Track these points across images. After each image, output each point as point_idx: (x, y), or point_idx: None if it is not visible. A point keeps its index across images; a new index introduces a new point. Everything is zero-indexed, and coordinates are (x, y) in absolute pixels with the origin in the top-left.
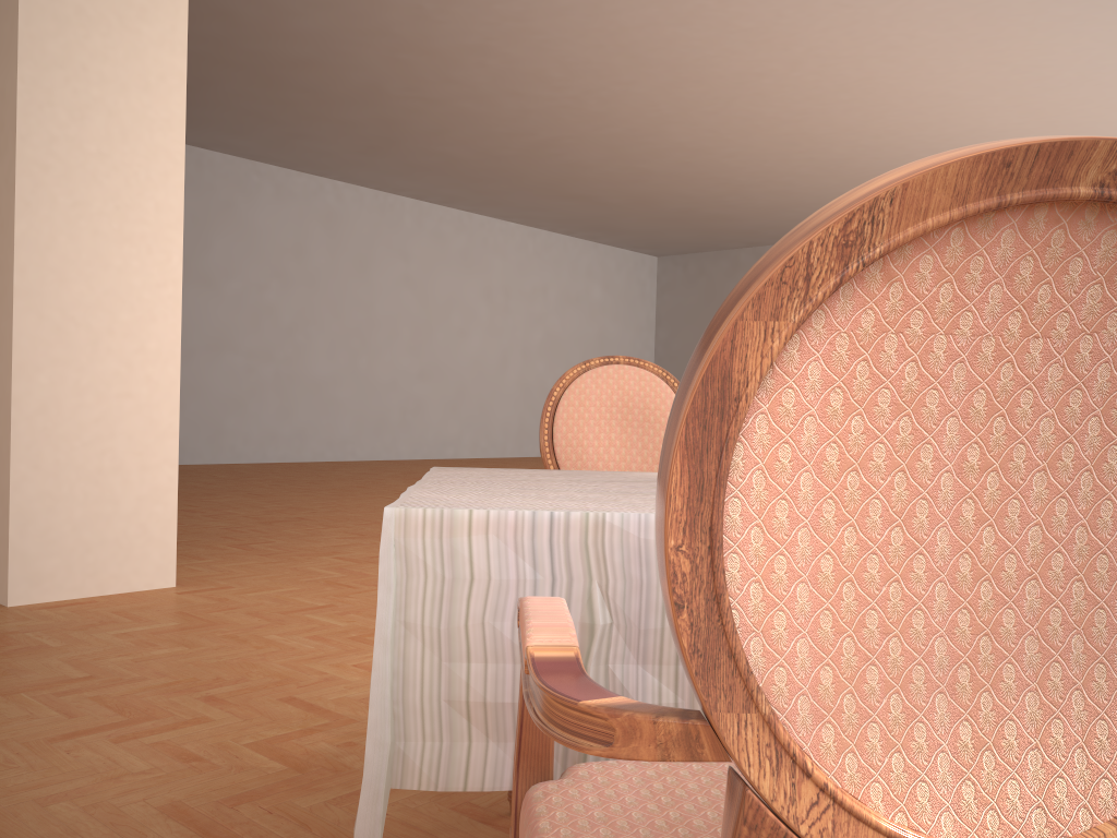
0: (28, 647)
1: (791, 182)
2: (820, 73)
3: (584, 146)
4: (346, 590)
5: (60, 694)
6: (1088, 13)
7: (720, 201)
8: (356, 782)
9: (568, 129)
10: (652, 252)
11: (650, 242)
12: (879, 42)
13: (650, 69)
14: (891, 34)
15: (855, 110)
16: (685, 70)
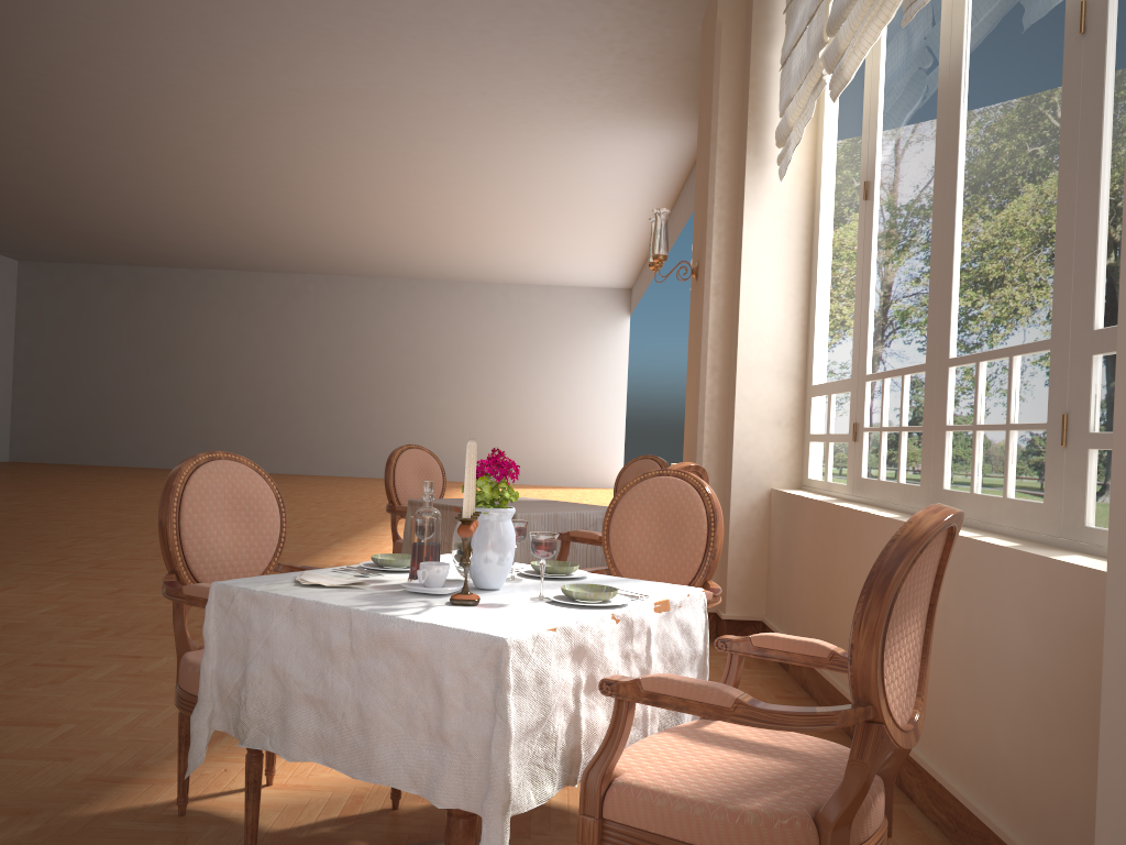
0: (9, 624)
1: (202, 229)
2: (276, 174)
3: (24, 175)
4: (105, 581)
5: (117, 635)
6: (460, 183)
7: (126, 231)
8: None
9: (20, 162)
10: (16, 256)
11: (22, 249)
12: (329, 168)
13: (140, 144)
14: (339, 166)
15: (286, 198)
16: (170, 151)
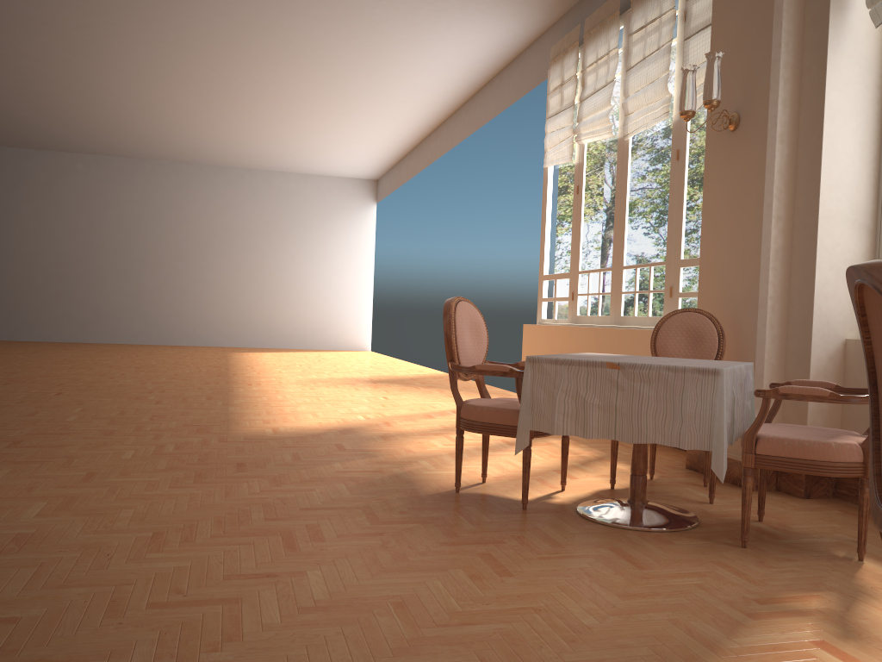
0: (17, 537)
1: None
2: (95, 38)
3: None
4: (53, 464)
5: (188, 541)
6: (284, 63)
7: None
8: (457, 519)
9: None
10: None
11: None
12: (157, 35)
13: None
14: (169, 34)
15: (94, 67)
16: None
